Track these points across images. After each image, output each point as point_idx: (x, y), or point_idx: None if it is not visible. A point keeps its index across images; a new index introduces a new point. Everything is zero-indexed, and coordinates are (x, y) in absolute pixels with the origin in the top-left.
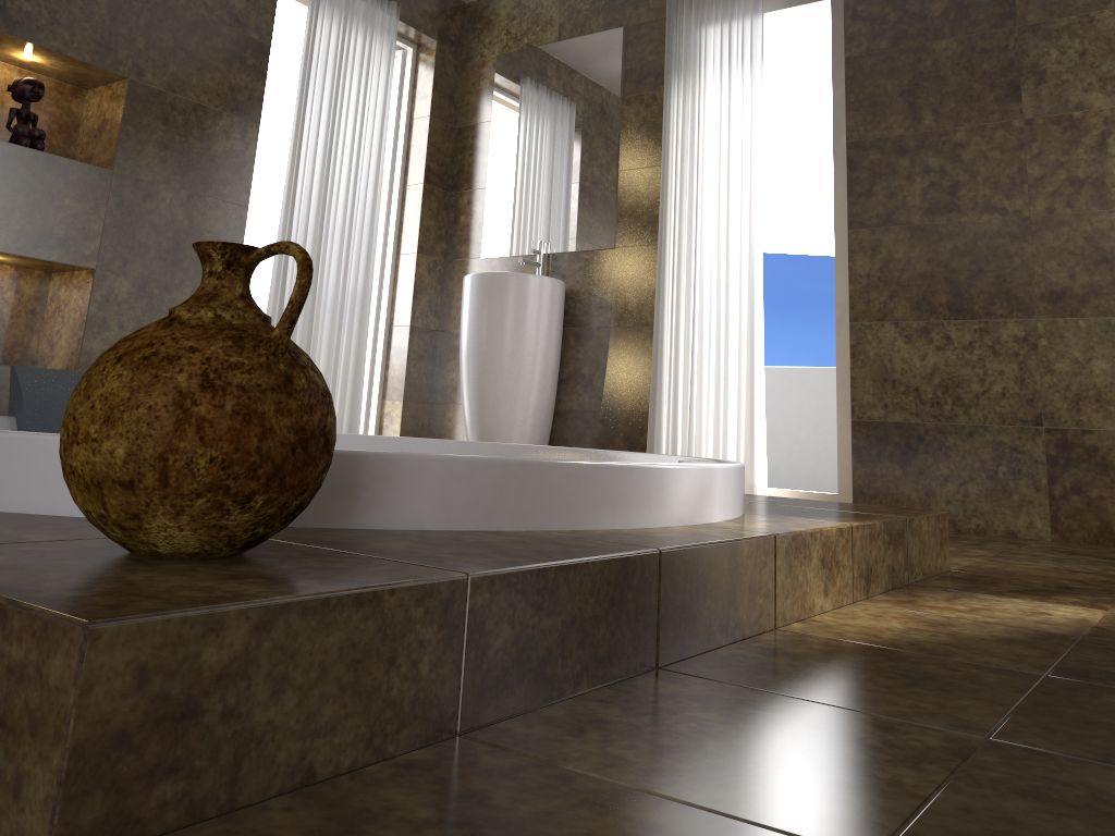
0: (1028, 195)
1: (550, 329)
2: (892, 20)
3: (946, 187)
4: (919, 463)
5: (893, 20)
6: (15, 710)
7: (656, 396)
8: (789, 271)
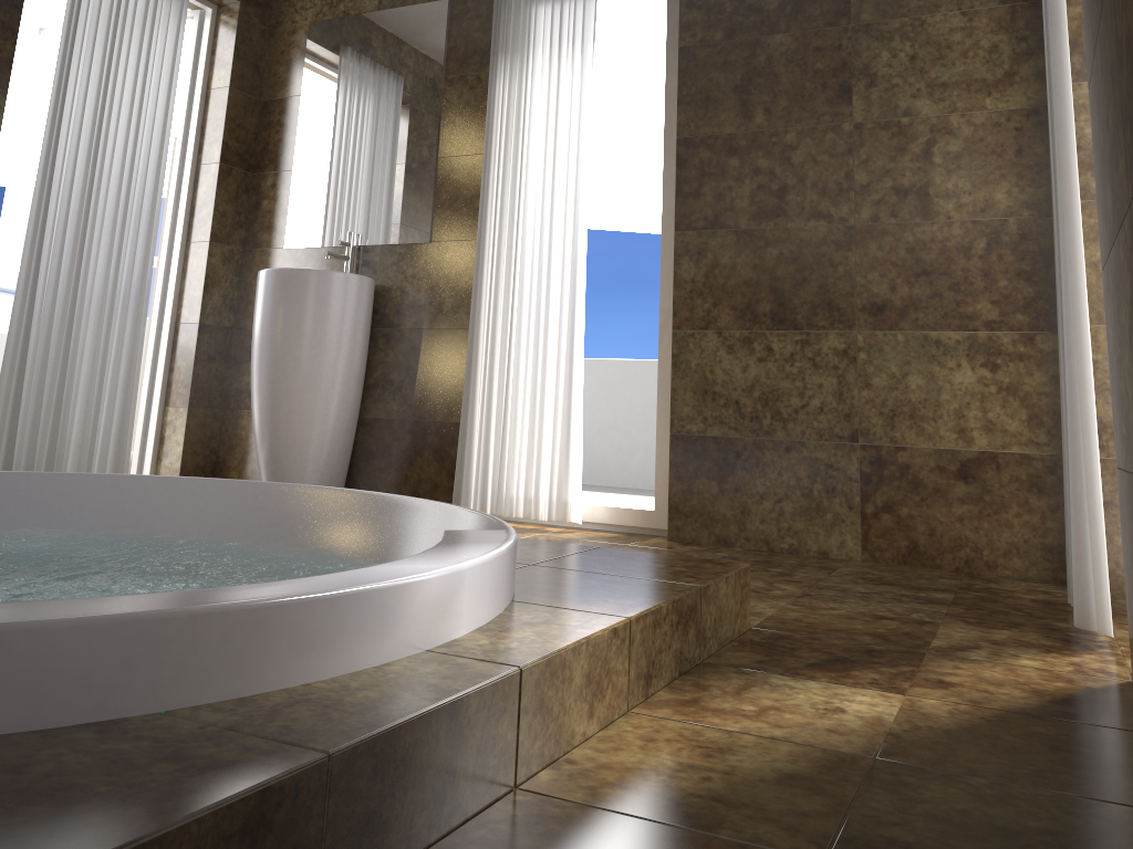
0: (854, 202)
1: (354, 331)
2: (728, 10)
3: (775, 191)
4: (736, 479)
5: (729, 10)
6: None
7: (468, 406)
8: (636, 250)
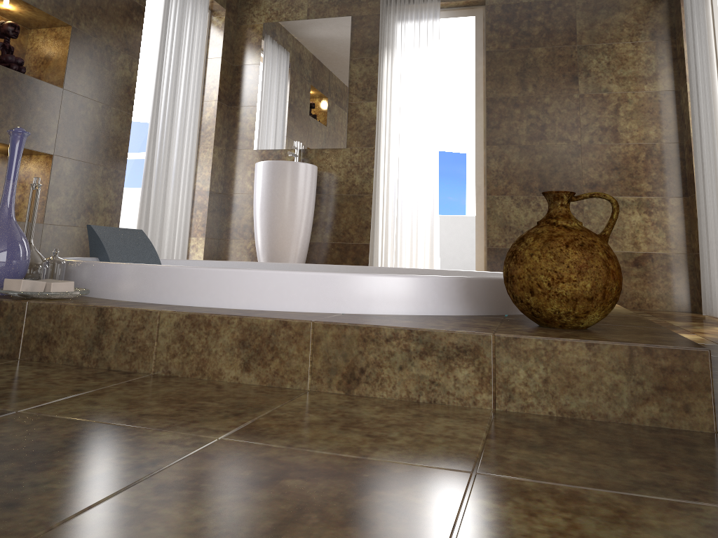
0: (580, 133)
1: (312, 195)
2: (512, 33)
3: (539, 126)
4: None
5: (513, 33)
6: (673, 383)
7: (374, 235)
8: None
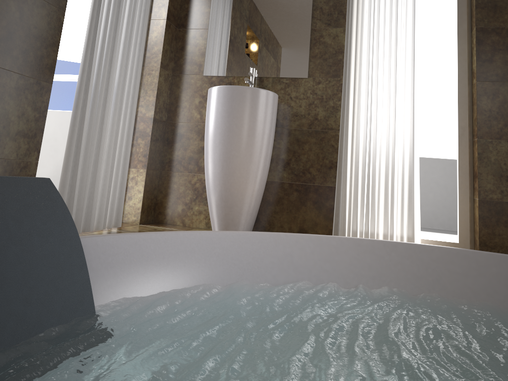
0: None
1: (273, 128)
2: None
3: None
4: None
5: None
6: None
7: (341, 177)
8: None
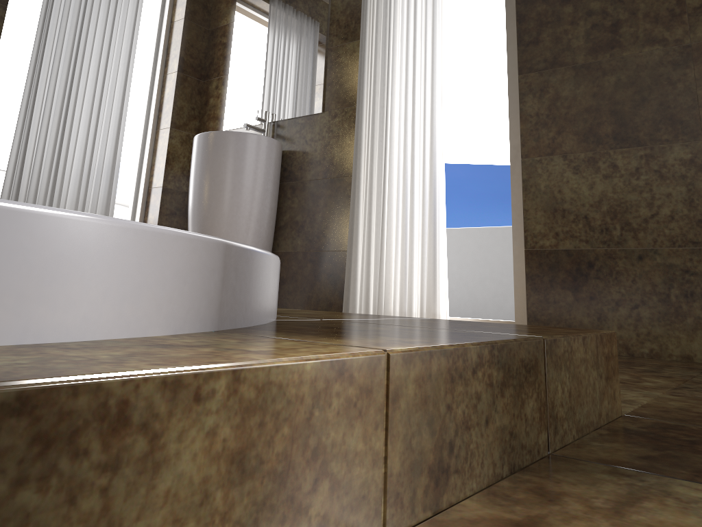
0: (688, 24)
1: (263, 180)
2: None
3: (608, 27)
4: (590, 288)
5: None
6: None
7: (353, 236)
8: (509, 177)
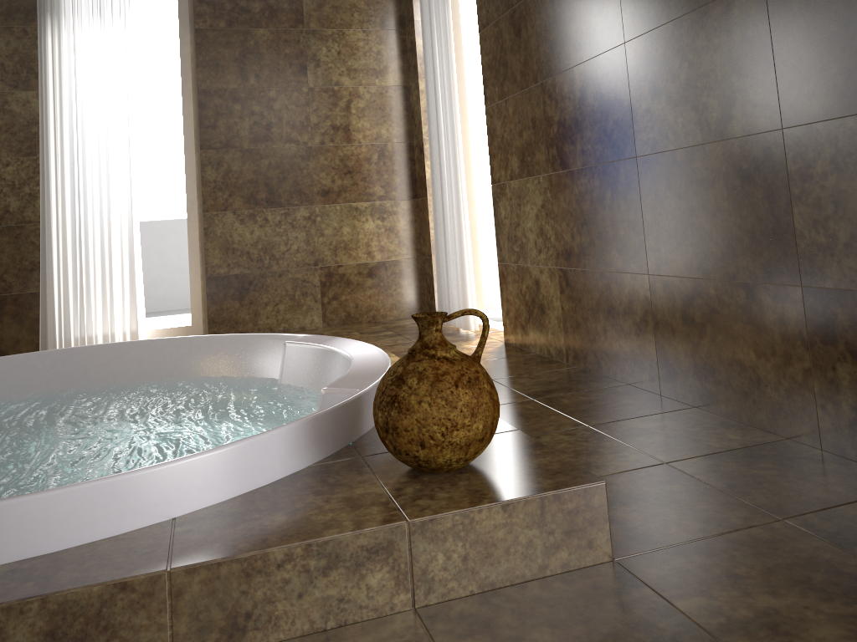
0: (311, 133)
1: None
2: (228, 8)
3: (264, 125)
4: (250, 297)
5: (228, 8)
6: (578, 523)
7: (46, 279)
8: None
